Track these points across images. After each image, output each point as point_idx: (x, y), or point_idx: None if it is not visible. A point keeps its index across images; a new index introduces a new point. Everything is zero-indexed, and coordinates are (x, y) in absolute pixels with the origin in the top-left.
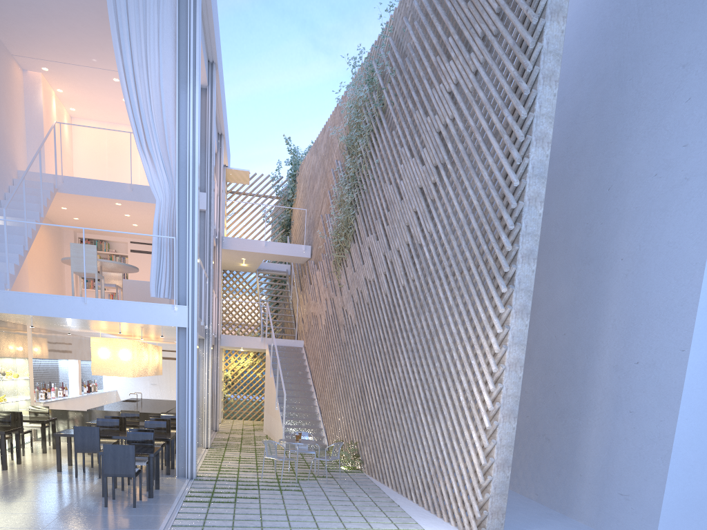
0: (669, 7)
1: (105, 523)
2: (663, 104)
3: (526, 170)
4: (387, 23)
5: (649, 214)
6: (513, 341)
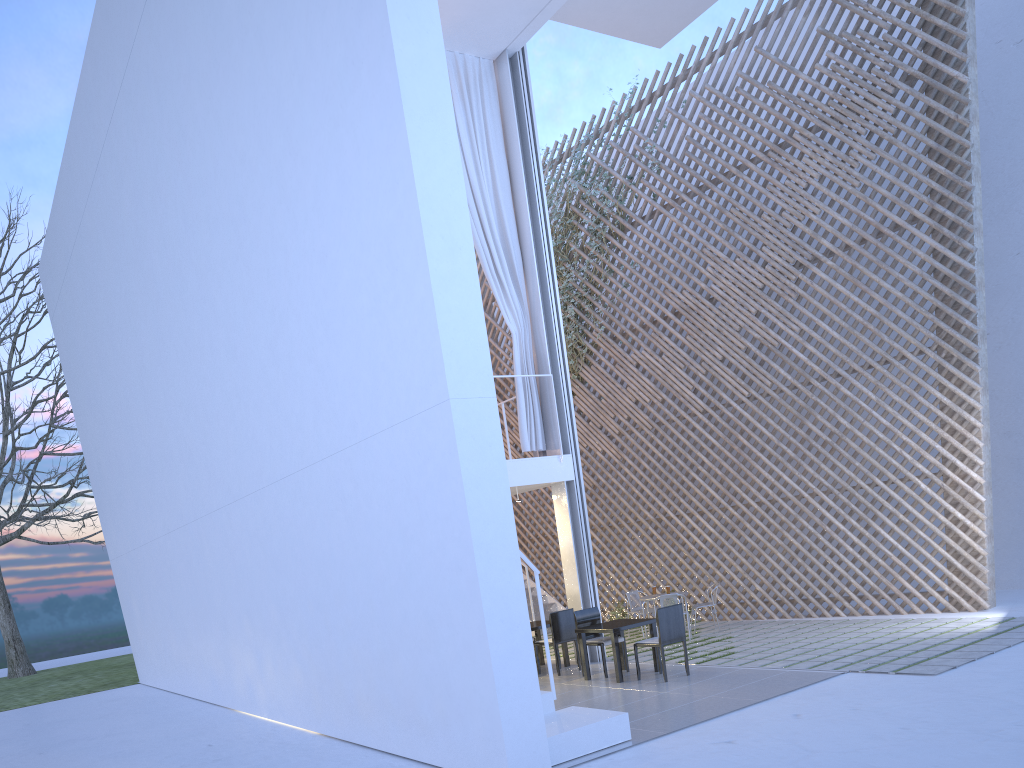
0: (993, 105)
1: (731, 682)
2: (1011, 191)
3: (972, 258)
4: (604, 110)
5: (1018, 289)
6: (983, 417)
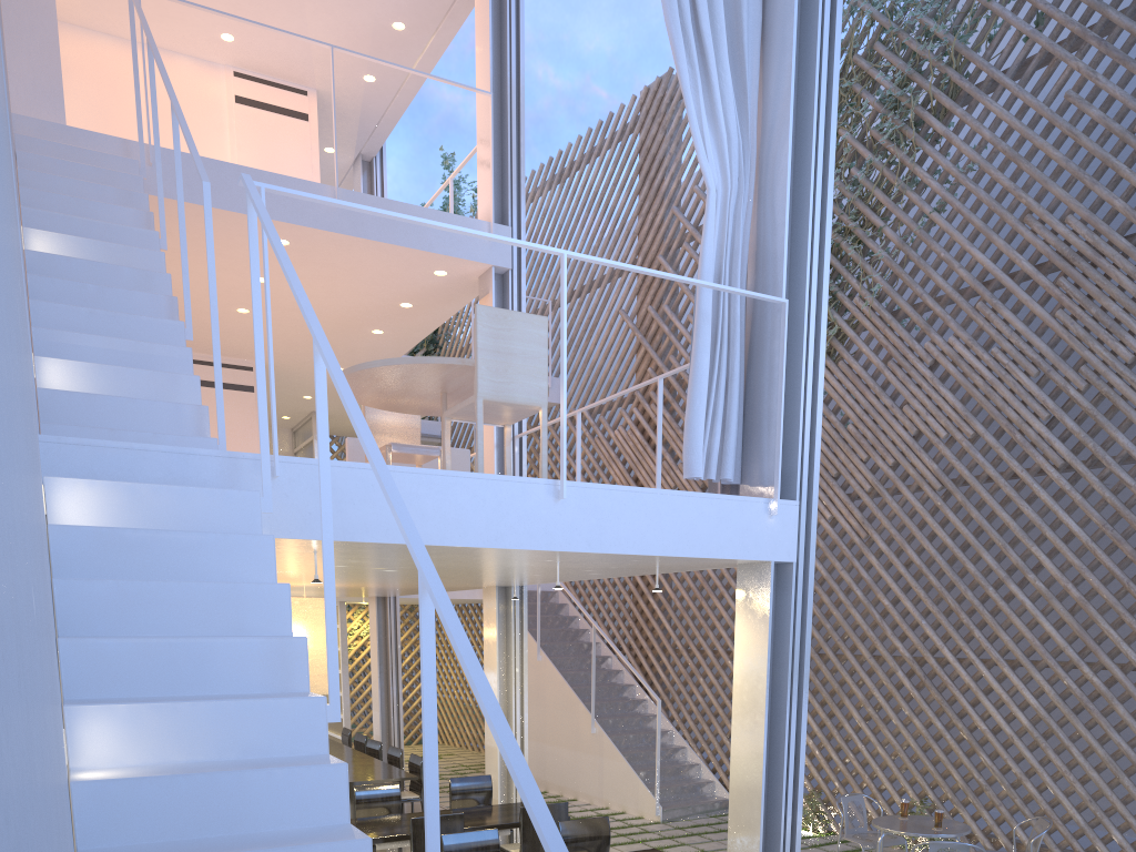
0: None
1: None
2: None
3: None
4: None
5: None
6: None
